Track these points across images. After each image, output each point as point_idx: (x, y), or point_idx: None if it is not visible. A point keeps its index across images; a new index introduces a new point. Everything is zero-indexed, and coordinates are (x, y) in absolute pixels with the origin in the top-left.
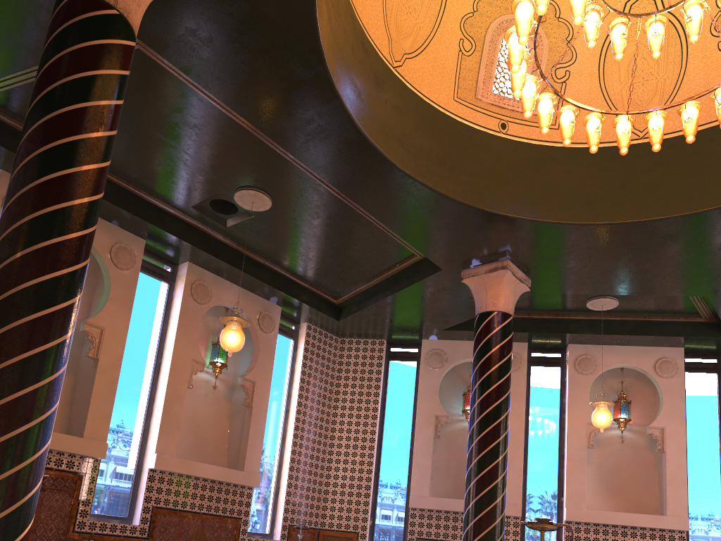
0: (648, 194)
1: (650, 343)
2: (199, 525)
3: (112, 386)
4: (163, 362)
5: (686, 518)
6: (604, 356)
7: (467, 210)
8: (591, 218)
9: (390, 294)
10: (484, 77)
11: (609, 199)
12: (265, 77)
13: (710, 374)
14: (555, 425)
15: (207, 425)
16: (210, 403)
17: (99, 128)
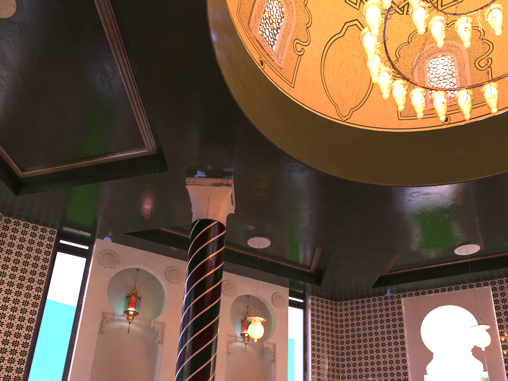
0: (350, 161)
1: (272, 280)
2: None
3: None
4: None
5: None
6: (241, 284)
7: (237, 115)
8: (315, 164)
9: (96, 182)
10: (256, 14)
11: (325, 155)
12: None
13: (299, 309)
14: None
15: None
16: None
17: None
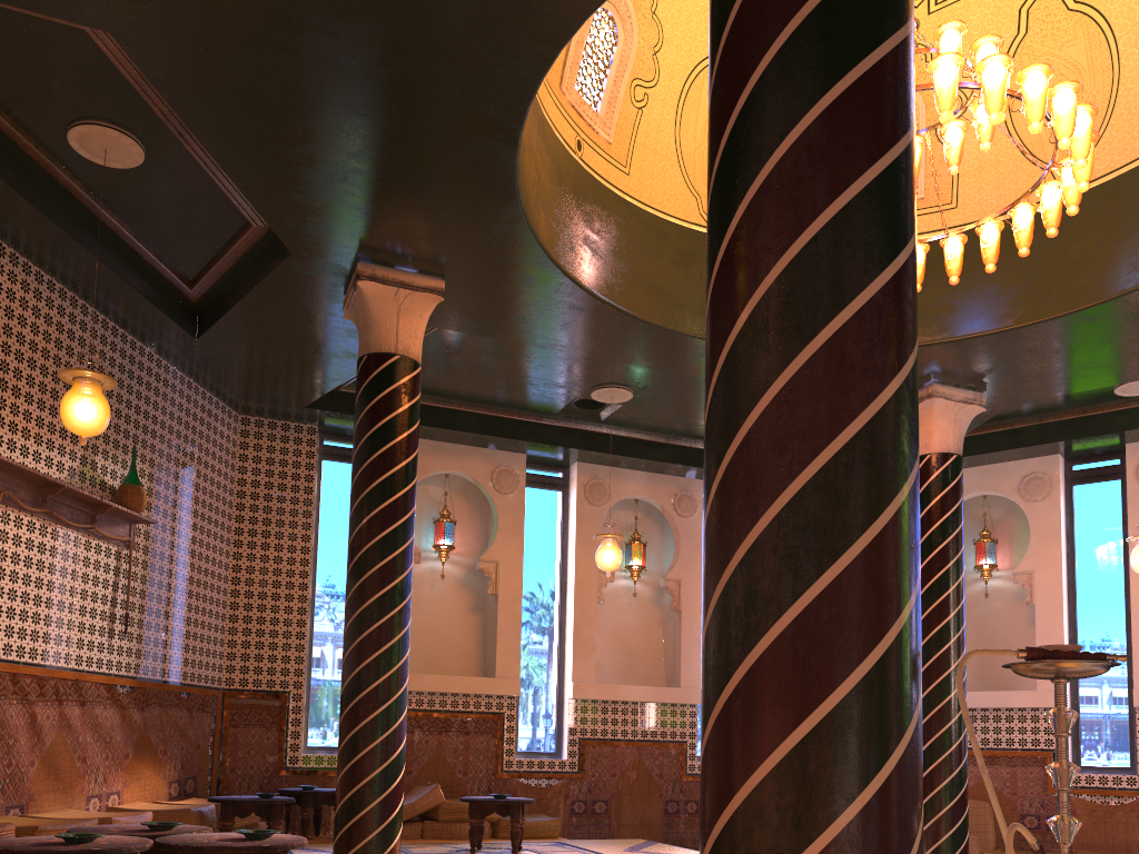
0: (1081, 270)
1: None
2: (635, 753)
3: (515, 619)
4: (568, 580)
5: None
6: None
7: None
8: (1007, 322)
9: None
10: None
11: (1030, 290)
12: (553, 320)
13: None
14: (1118, 567)
15: (635, 639)
16: (635, 613)
17: (400, 460)
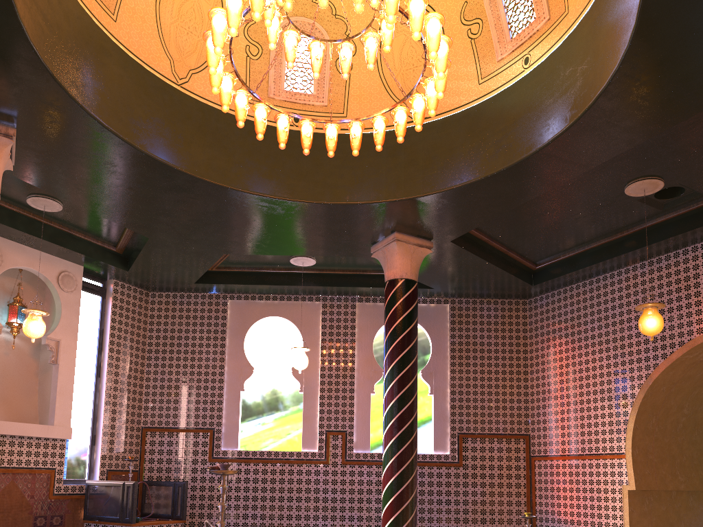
0: (181, 144)
1: (60, 254)
2: None
3: None
4: None
5: (71, 428)
6: (11, 253)
7: (33, 62)
8: (136, 142)
9: None
10: None
11: (151, 130)
12: None
13: (97, 296)
14: None
15: None
16: None
17: None
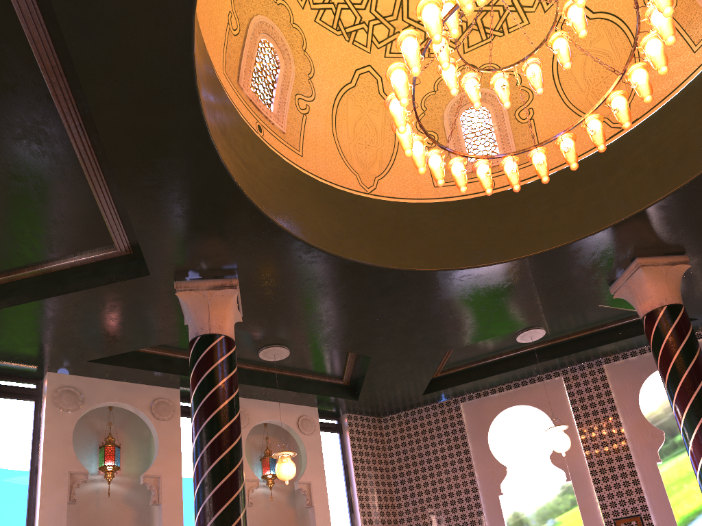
0: (383, 244)
1: (295, 400)
2: None
3: None
4: None
5: None
6: (255, 410)
7: (240, 201)
8: (341, 252)
9: (47, 297)
10: (245, 67)
11: (353, 239)
12: None
13: (334, 433)
14: None
15: None
16: None
17: None
